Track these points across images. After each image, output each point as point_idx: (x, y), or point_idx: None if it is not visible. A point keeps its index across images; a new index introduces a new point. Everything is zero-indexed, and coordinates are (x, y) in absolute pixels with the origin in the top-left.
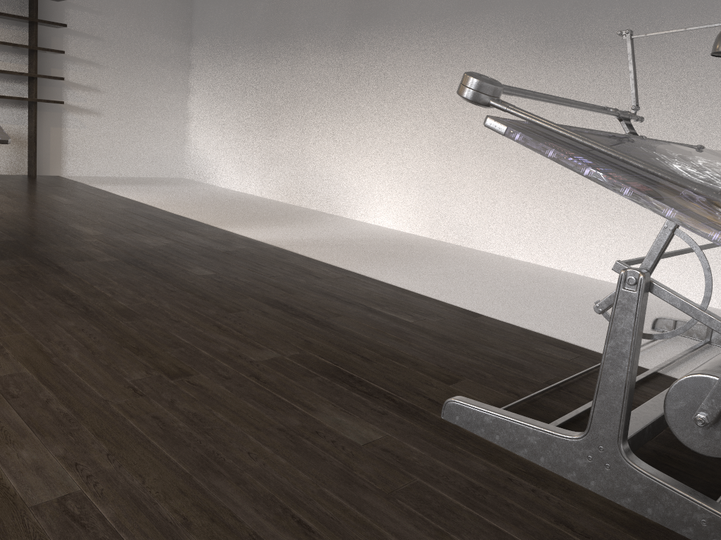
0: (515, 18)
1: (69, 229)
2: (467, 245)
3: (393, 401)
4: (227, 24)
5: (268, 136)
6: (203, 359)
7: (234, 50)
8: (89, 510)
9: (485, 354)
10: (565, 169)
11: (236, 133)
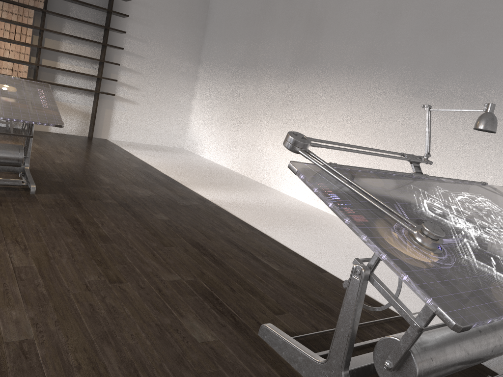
0: (395, 74)
1: (96, 177)
2: None
3: (234, 319)
4: (222, 55)
5: (236, 129)
6: (134, 274)
7: (223, 71)
8: (33, 350)
9: (313, 298)
10: None
11: (217, 125)
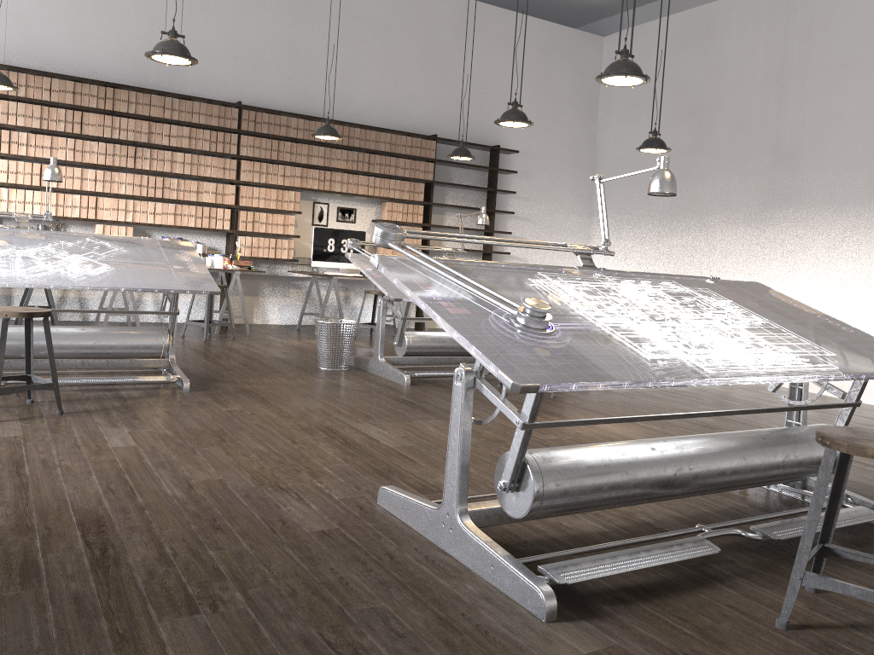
0: None
1: None
2: None
3: None
4: (631, 202)
5: None
6: None
7: (638, 223)
8: None
9: None
10: None
11: None
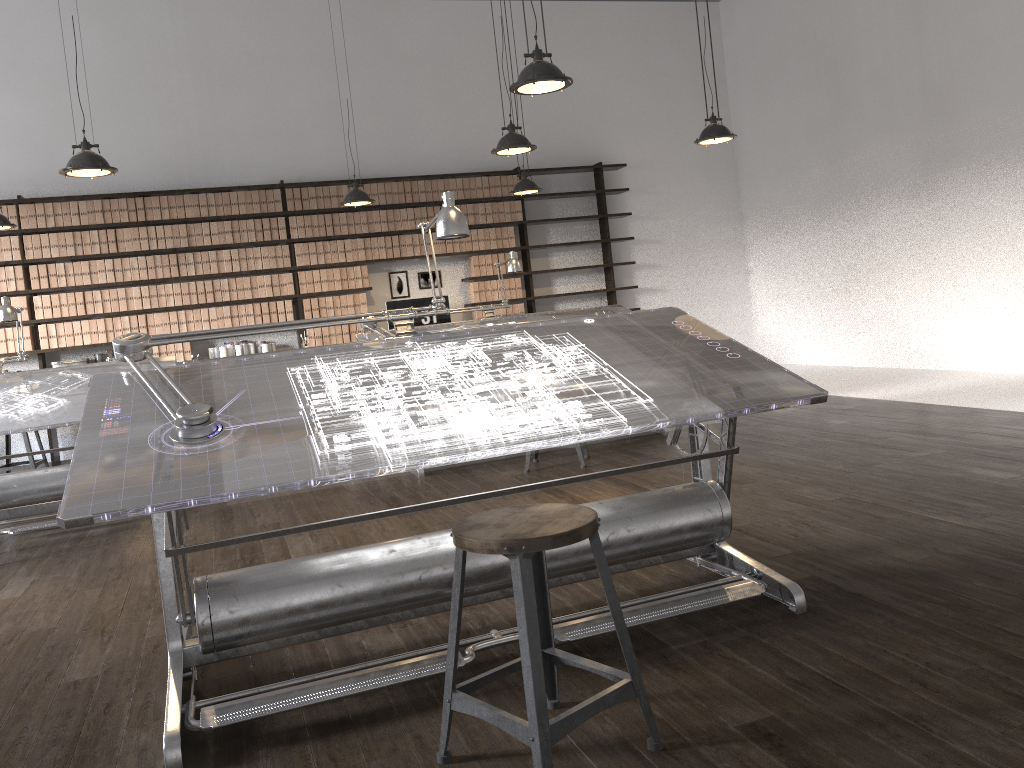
0: None
1: None
2: None
3: None
4: (781, 196)
5: (848, 300)
6: (877, 458)
7: (792, 220)
8: (857, 500)
9: None
10: None
11: (809, 305)
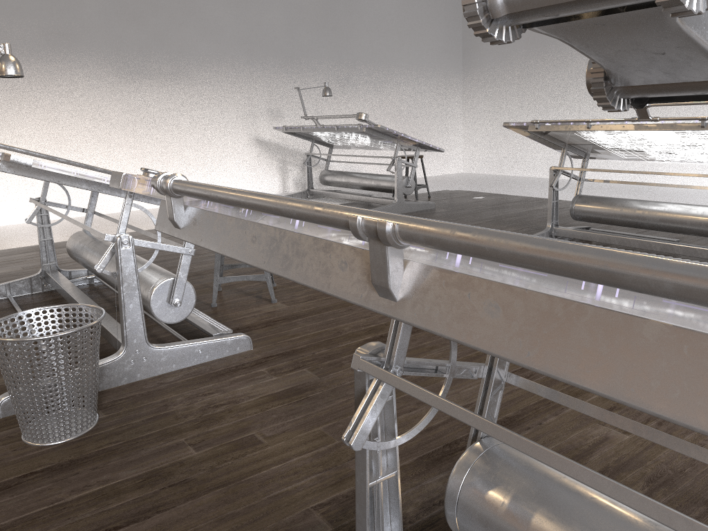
0: (99, 57)
1: None
2: (102, 213)
3: None
4: None
5: None
6: None
7: None
8: None
9: None
10: (158, 148)
11: None
